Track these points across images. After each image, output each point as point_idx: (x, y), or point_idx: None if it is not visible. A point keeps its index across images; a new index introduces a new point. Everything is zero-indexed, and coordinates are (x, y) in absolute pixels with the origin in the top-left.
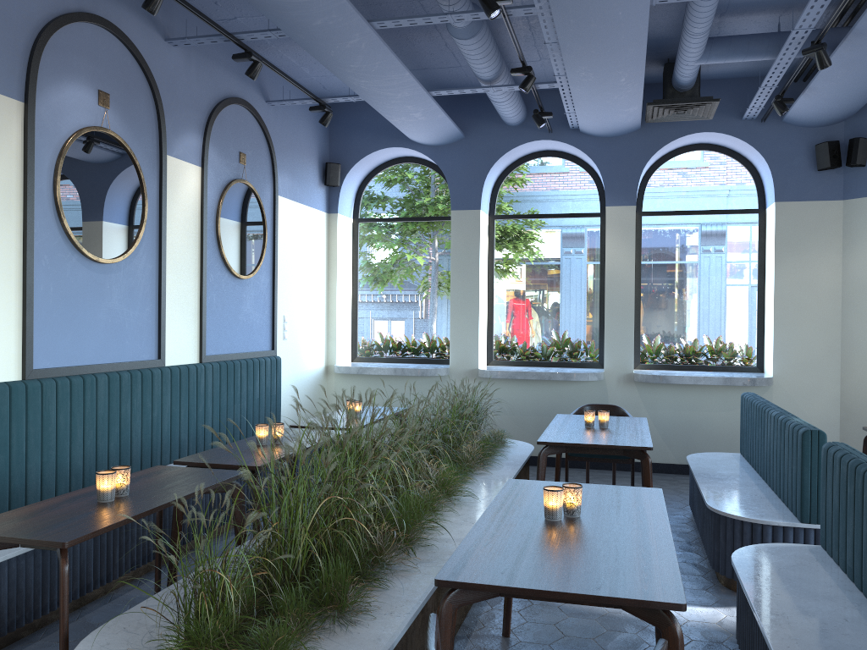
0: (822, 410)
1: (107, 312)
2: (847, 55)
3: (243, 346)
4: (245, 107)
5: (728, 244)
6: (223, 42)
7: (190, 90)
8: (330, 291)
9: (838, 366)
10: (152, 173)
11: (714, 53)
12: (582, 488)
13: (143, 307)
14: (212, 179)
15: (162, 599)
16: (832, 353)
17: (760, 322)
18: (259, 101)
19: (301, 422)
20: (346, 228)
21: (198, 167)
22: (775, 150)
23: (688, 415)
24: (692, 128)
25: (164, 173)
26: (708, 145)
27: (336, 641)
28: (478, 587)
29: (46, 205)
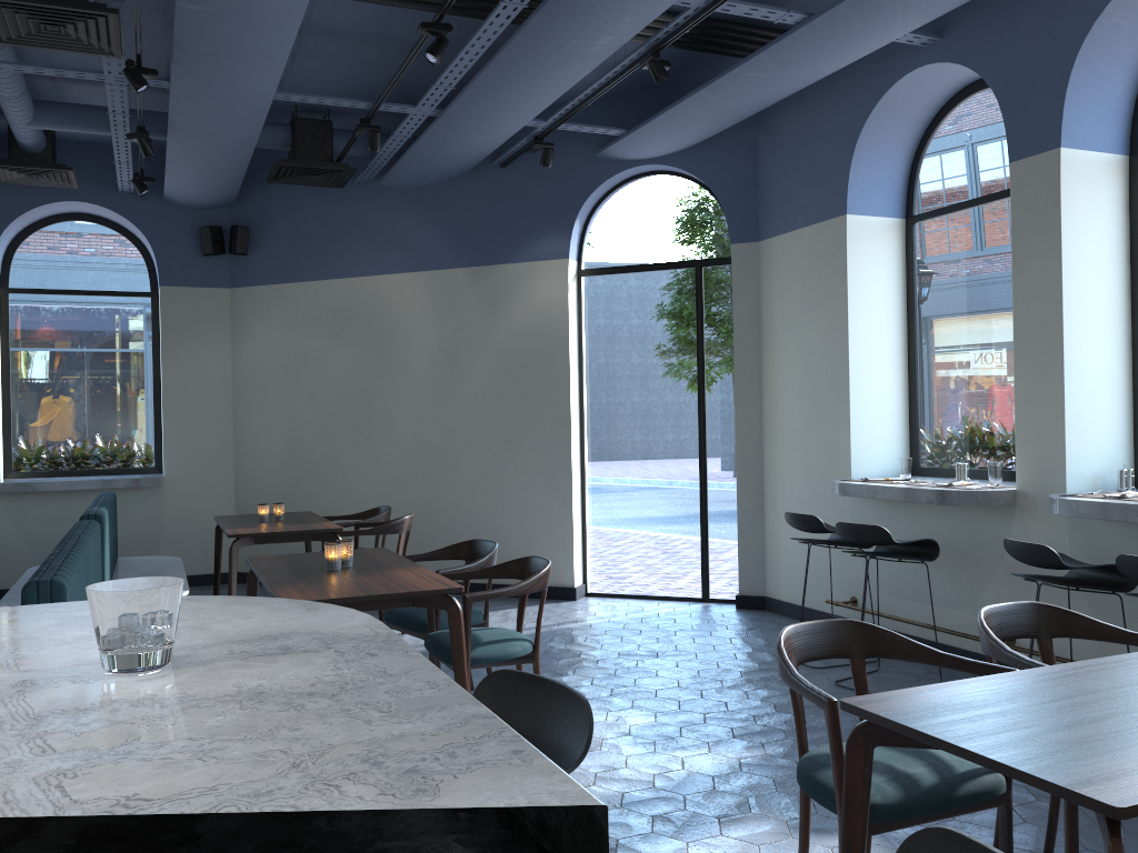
0: (218, 507)
1: None
2: (179, 145)
3: None
4: None
5: (118, 330)
6: None
7: None
8: None
9: (232, 461)
10: None
11: (47, 119)
12: None
13: None
14: None
15: None
16: (226, 447)
17: (158, 417)
18: None
19: None
20: None
21: None
22: (159, 229)
23: (68, 526)
24: (60, 195)
25: None
26: (90, 215)
27: None
28: None
29: None
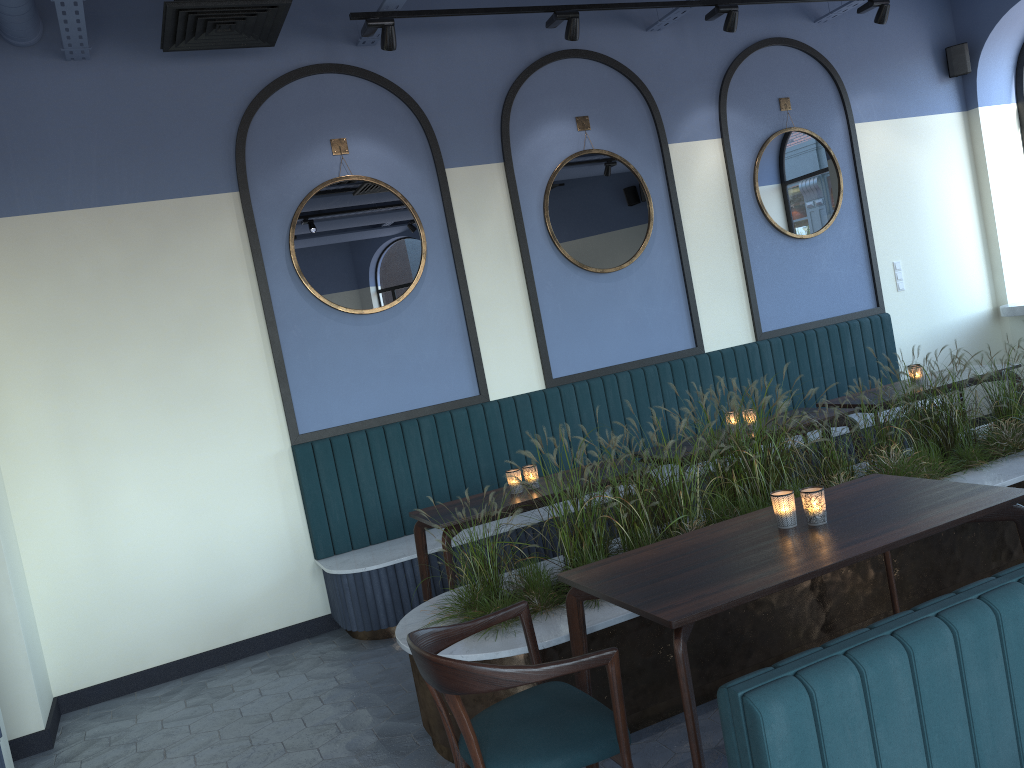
0: None
1: (623, 315)
2: None
3: (823, 312)
4: (778, 45)
5: None
6: (692, 8)
7: (690, 64)
8: (985, 211)
9: None
10: (654, 169)
11: None
12: (817, 493)
13: (667, 301)
14: (739, 145)
15: (520, 571)
16: None
17: None
18: (802, 26)
19: (835, 399)
20: (1002, 120)
21: (716, 139)
22: None
23: None
24: None
25: (668, 164)
26: None
27: (562, 617)
28: (574, 585)
29: (540, 239)
